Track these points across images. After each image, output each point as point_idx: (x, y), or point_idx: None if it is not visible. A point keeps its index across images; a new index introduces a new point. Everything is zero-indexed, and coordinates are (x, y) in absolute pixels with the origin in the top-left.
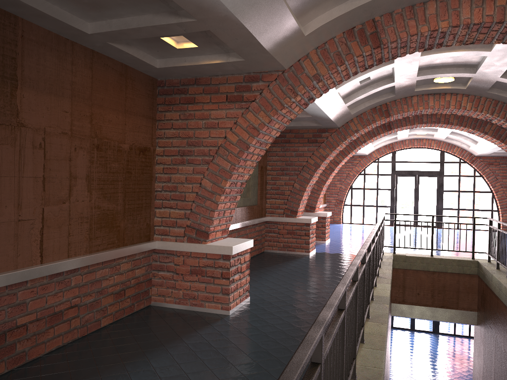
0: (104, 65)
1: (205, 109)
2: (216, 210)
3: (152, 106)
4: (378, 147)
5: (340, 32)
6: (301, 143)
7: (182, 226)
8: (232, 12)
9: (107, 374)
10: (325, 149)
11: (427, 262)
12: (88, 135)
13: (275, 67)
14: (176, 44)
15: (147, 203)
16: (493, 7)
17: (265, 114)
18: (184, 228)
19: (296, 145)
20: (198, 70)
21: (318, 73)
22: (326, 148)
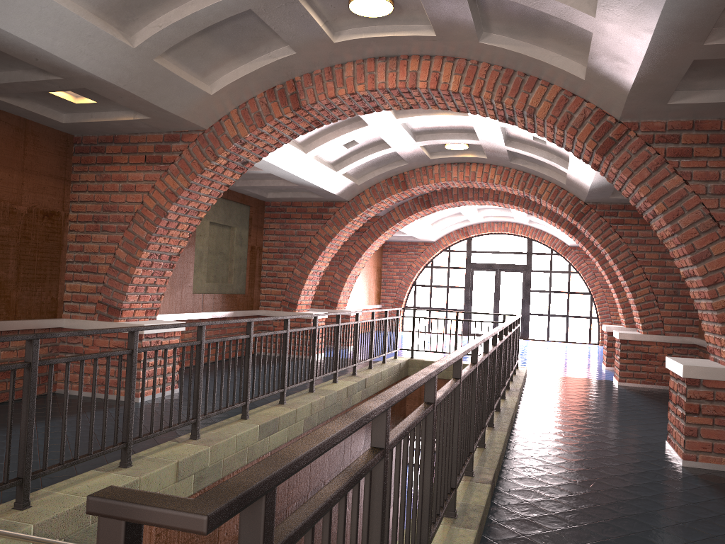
0: None
1: (123, 170)
2: (131, 284)
3: (65, 165)
4: (446, 232)
5: (260, 91)
6: (304, 219)
7: (93, 302)
8: (92, 72)
9: None
10: (331, 227)
11: (447, 369)
12: None
13: (192, 126)
14: (74, 98)
15: (54, 274)
16: (406, 72)
17: (184, 177)
18: (95, 304)
19: (298, 222)
20: (111, 127)
21: (239, 135)
22: (333, 226)
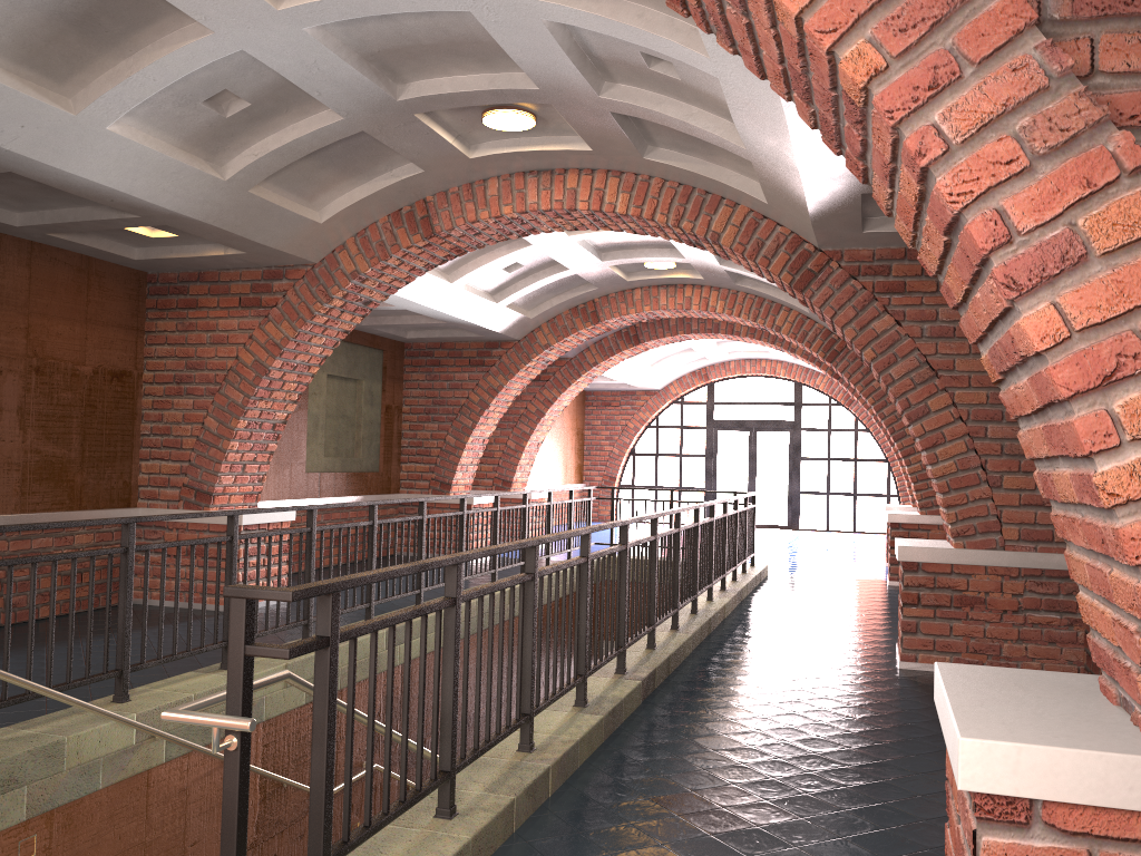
0: (51, 259)
1: (211, 317)
2: (225, 462)
3: (137, 312)
4: (676, 375)
5: (383, 215)
6: (459, 367)
7: (177, 485)
8: (176, 211)
9: (19, 649)
10: (496, 376)
11: (658, 569)
12: (23, 354)
13: (298, 260)
14: (151, 231)
15: (126, 451)
16: (562, 190)
17: (290, 324)
18: (180, 488)
19: (451, 370)
20: (196, 263)
21: (357, 270)
22: (499, 375)
